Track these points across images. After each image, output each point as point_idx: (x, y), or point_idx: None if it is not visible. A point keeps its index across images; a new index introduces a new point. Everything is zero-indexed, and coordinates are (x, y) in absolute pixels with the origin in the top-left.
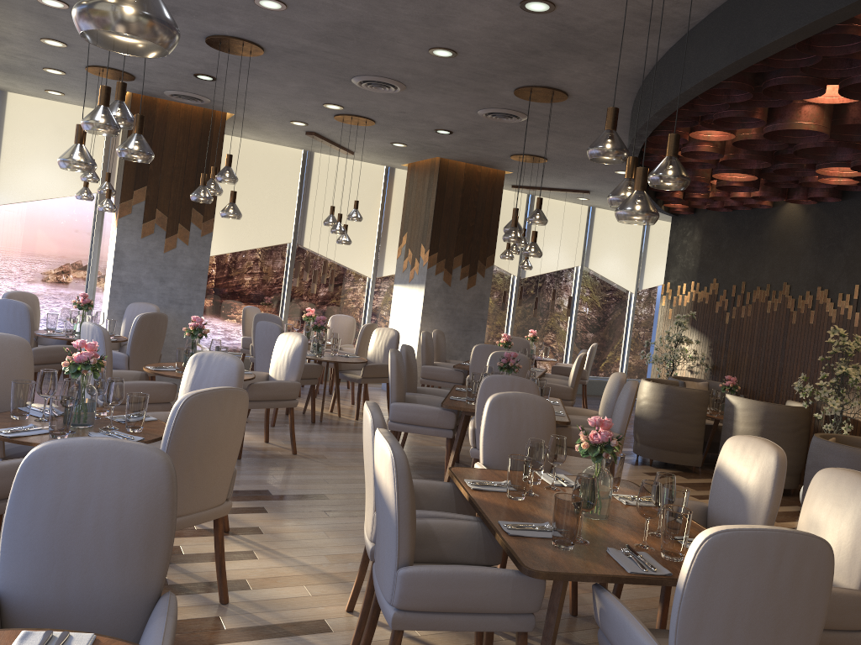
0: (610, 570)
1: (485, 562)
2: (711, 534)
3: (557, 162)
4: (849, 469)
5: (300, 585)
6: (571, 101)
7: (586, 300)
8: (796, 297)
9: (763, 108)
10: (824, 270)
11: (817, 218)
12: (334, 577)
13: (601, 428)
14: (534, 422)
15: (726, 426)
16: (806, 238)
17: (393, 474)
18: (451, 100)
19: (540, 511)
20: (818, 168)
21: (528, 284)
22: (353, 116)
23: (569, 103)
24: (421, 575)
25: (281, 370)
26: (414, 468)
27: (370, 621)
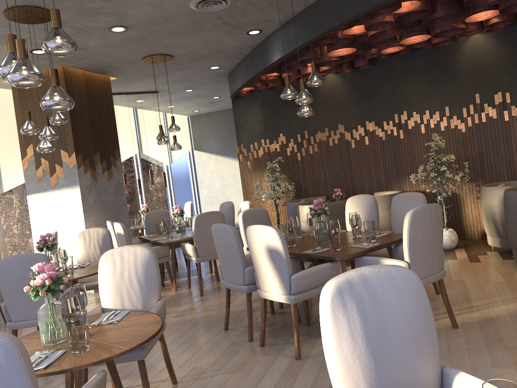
0: None
1: None
2: None
3: (176, 61)
4: None
5: None
6: None
7: (145, 177)
8: (350, 131)
9: None
10: (367, 110)
11: (353, 81)
12: None
13: None
14: None
15: None
16: (348, 94)
17: None
18: None
19: None
20: (407, 37)
21: None
22: (37, 8)
23: None
24: None
25: (132, 295)
26: (274, 333)
27: None
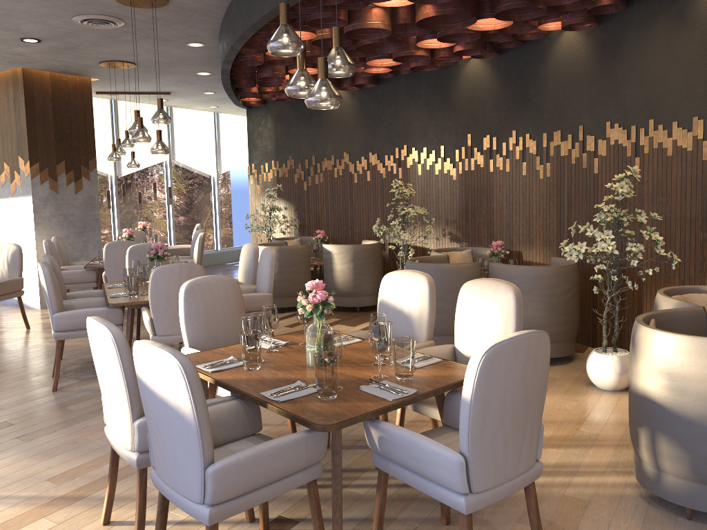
0: (377, 404)
1: (251, 432)
2: (486, 351)
3: (146, 67)
4: (485, 278)
5: (38, 519)
6: (170, 6)
7: (178, 188)
8: (355, 163)
9: (345, 11)
10: (372, 139)
11: (361, 101)
12: (69, 497)
13: (317, 290)
14: (226, 299)
15: (327, 268)
16: (355, 116)
17: (185, 380)
18: (45, 6)
19: (281, 373)
20: (369, 60)
21: (126, 181)
22: None
23: (168, 9)
24: (231, 466)
25: None
26: (83, 369)
27: (160, 526)
